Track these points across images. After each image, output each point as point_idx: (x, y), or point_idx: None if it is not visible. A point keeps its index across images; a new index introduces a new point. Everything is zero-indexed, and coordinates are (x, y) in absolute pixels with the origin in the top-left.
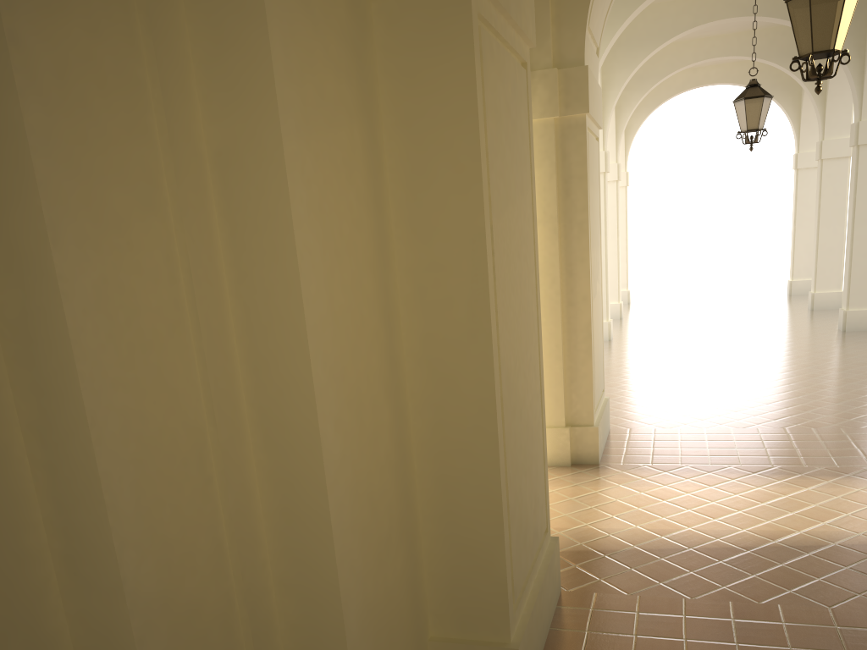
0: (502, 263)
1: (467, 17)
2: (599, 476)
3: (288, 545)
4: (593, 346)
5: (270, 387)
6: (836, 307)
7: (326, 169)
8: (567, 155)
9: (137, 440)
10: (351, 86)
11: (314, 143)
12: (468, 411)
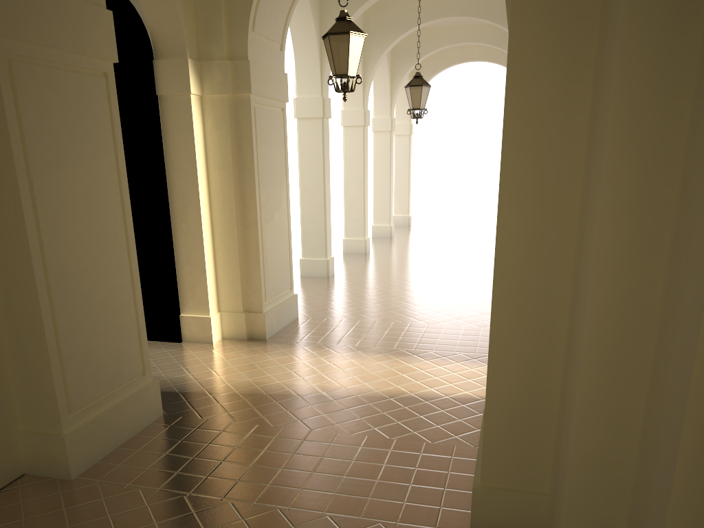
0: (52, 203)
1: None
2: (258, 348)
3: None
4: (265, 257)
5: None
6: None
7: None
8: (239, 122)
9: None
10: None
11: None
12: (23, 291)
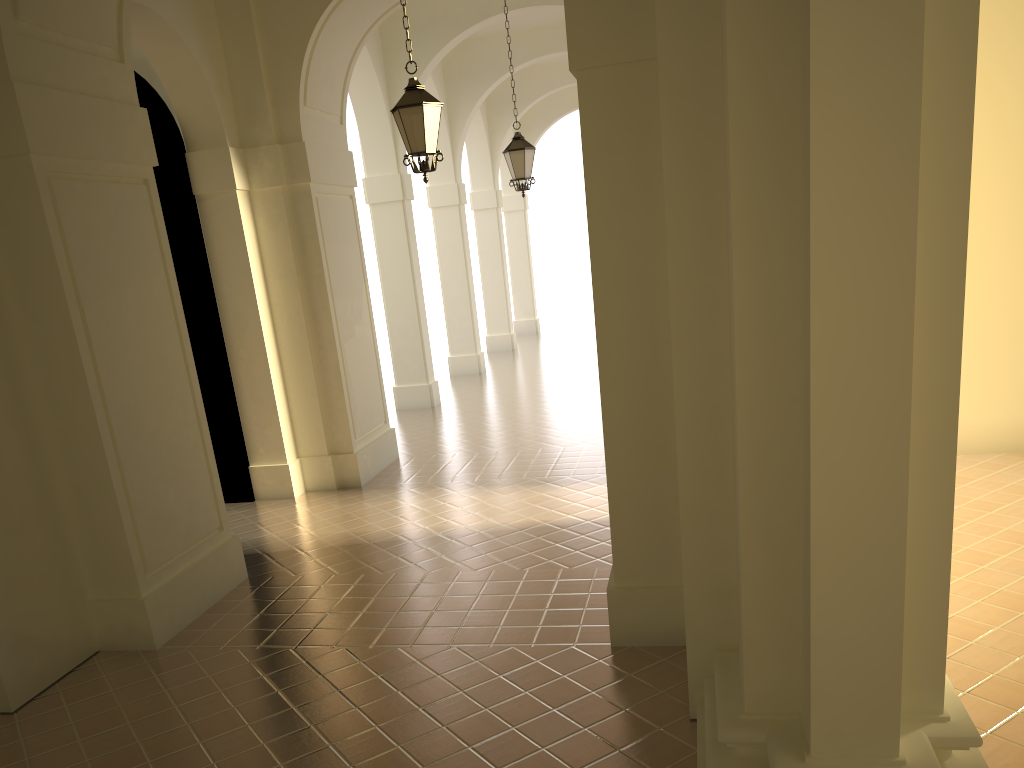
0: (105, 332)
1: (33, 177)
2: (352, 496)
3: None
4: (349, 383)
5: None
6: None
7: None
8: (300, 218)
9: None
10: None
11: None
12: (83, 435)
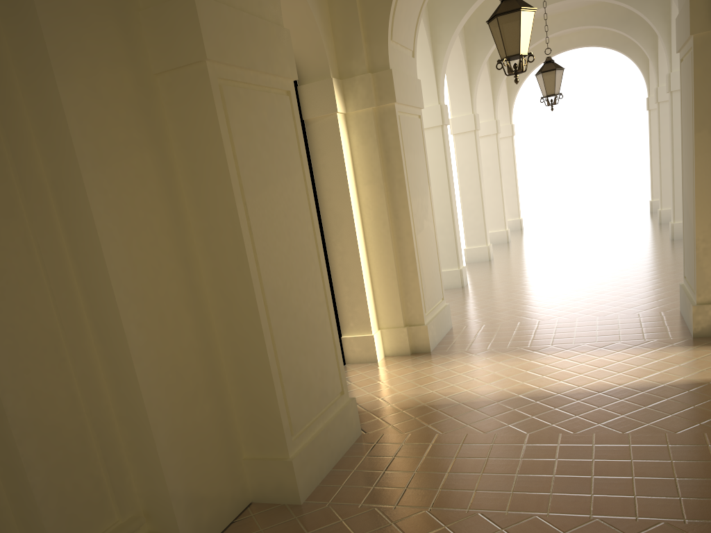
0: (261, 223)
1: (208, 83)
2: (426, 360)
3: (119, 396)
4: (421, 267)
5: (97, 306)
6: None
7: (120, 183)
8: (385, 133)
9: (10, 337)
10: (141, 131)
11: (109, 170)
12: (244, 315)
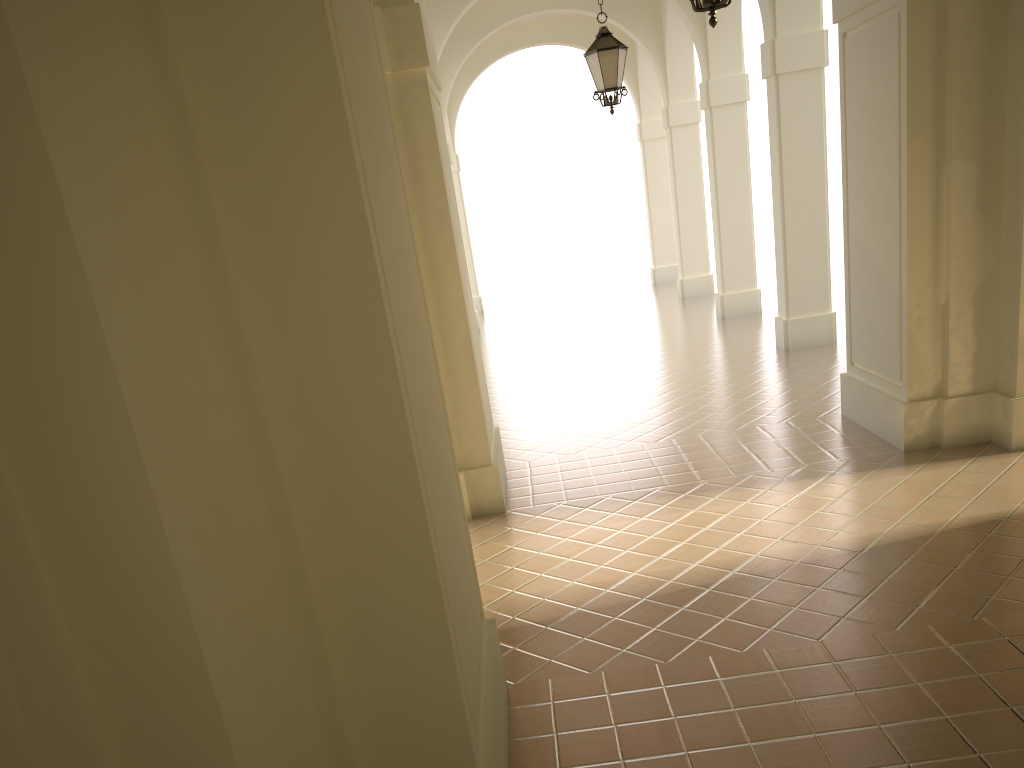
0: (389, 261)
1: None
2: (511, 527)
3: (146, 741)
4: (477, 366)
5: (71, 495)
6: (707, 293)
7: (105, 120)
8: (410, 123)
9: None
10: None
11: (77, 73)
12: (377, 479)
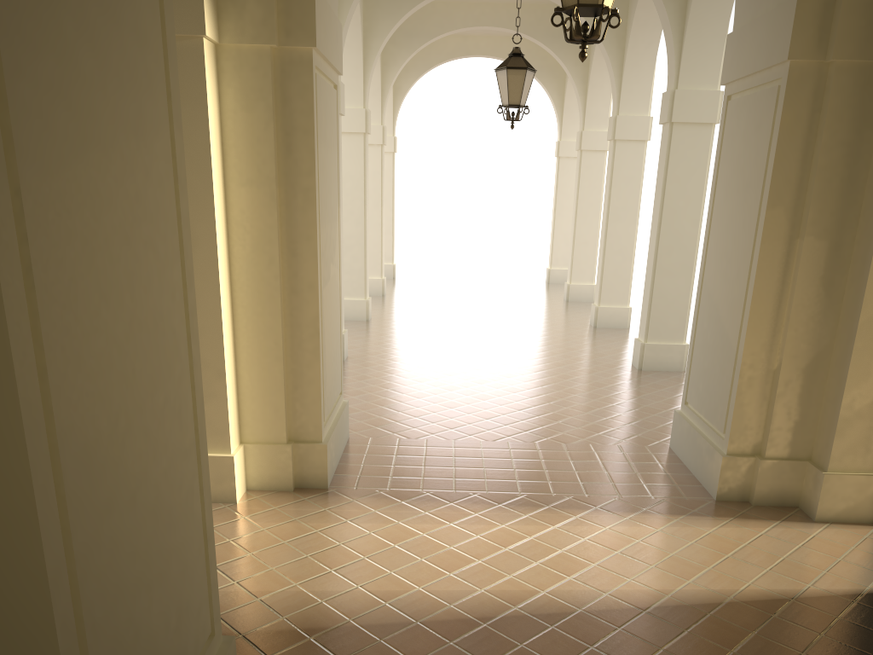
0: (64, 257)
1: None
2: (325, 507)
3: None
4: (324, 345)
5: None
6: (589, 300)
7: None
8: (289, 99)
9: None
10: None
11: None
12: None
